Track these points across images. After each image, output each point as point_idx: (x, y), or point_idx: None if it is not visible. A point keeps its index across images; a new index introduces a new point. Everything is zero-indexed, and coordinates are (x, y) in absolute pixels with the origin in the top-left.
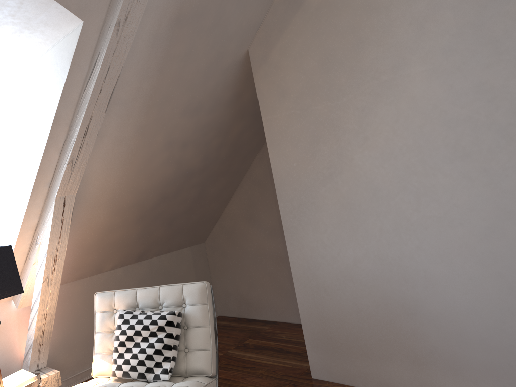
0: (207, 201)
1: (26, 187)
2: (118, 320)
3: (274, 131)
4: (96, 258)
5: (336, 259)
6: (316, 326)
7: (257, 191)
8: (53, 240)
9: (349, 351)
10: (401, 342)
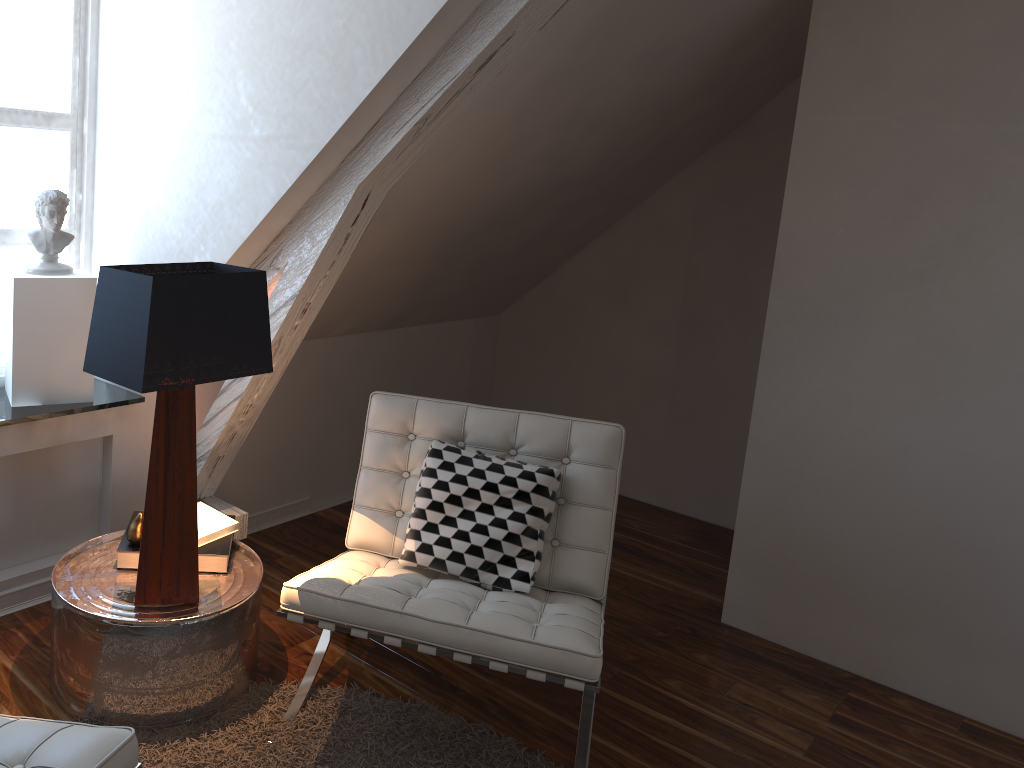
0: (551, 243)
1: (296, 148)
2: (429, 459)
3: (817, 151)
4: (332, 311)
5: (864, 436)
6: (765, 540)
7: (653, 246)
8: (318, 271)
9: (822, 598)
10: (945, 609)
